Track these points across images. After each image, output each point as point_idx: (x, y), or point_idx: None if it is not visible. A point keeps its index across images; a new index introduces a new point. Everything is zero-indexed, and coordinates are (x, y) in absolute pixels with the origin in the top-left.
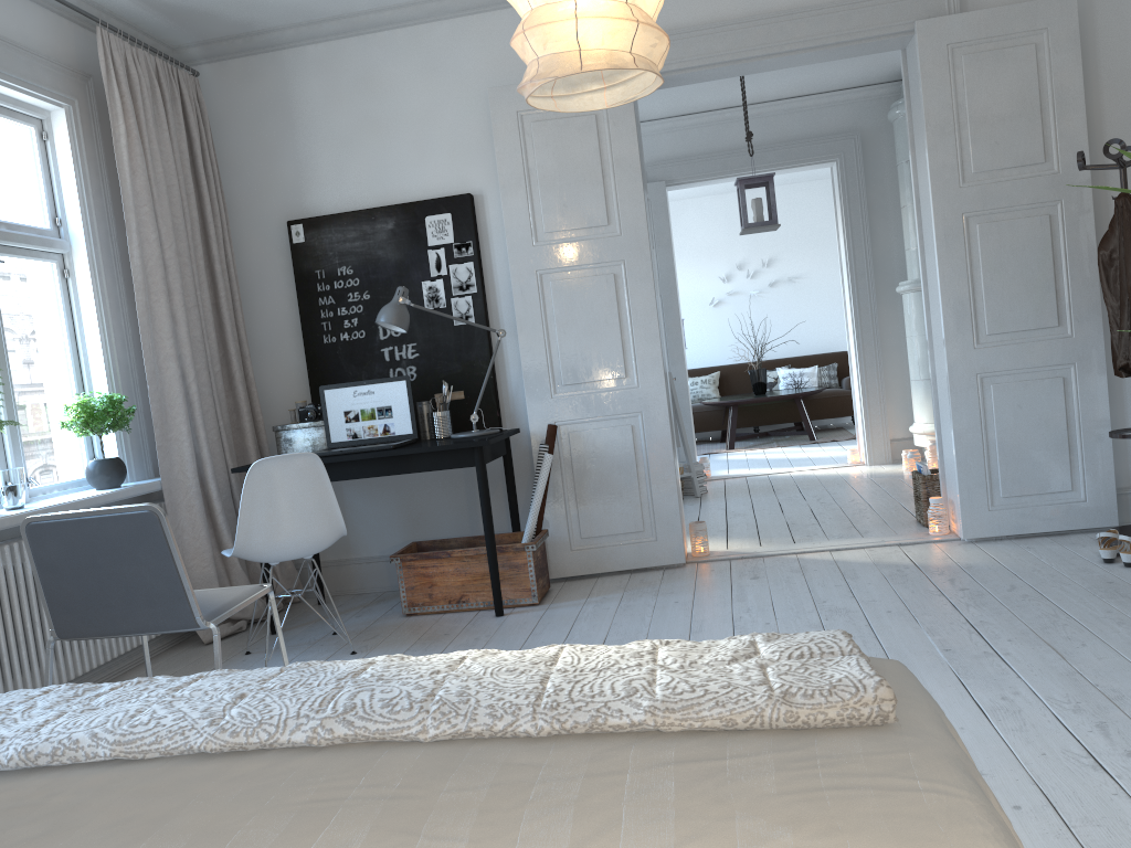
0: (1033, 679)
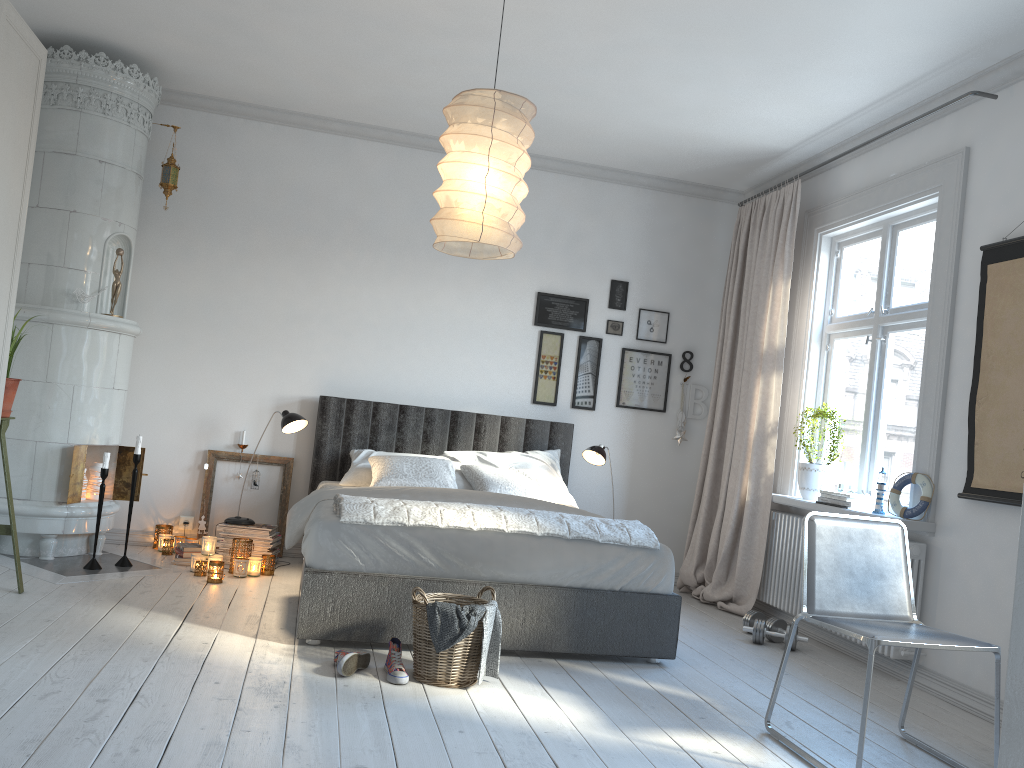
0: (80, 765)
